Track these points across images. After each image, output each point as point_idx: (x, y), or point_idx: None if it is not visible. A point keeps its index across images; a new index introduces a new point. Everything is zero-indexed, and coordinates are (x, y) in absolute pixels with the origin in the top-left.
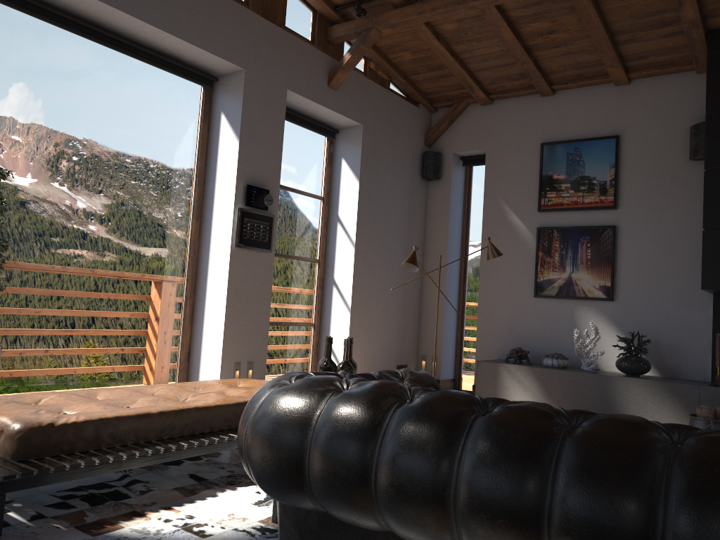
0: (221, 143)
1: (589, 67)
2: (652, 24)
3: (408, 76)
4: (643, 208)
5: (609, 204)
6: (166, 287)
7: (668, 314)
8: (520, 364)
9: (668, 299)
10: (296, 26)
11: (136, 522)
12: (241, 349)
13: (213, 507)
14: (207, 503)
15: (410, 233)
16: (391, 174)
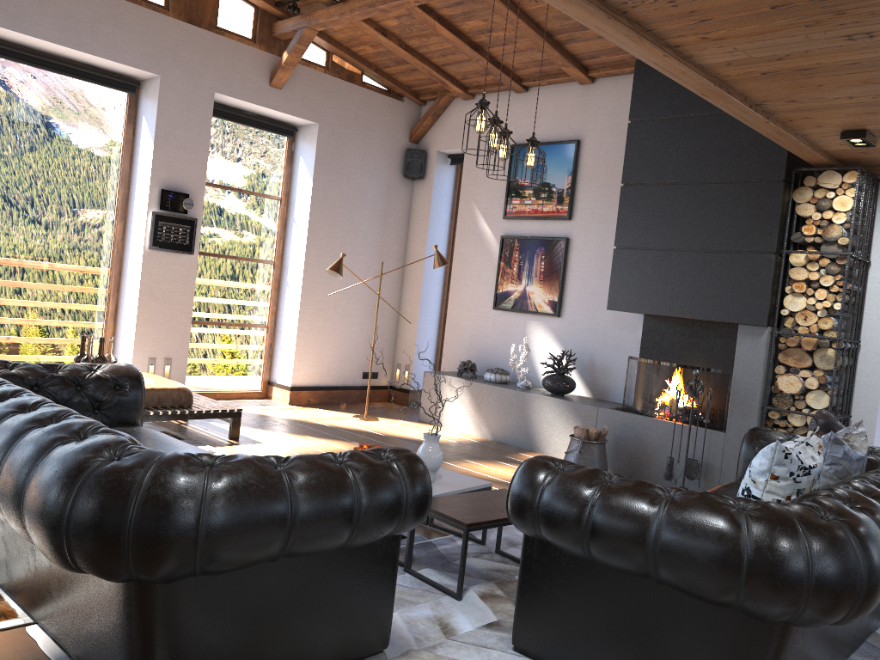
0: (141, 148)
1: (548, 65)
2: (581, 25)
3: (381, 69)
4: (594, 220)
5: (564, 215)
6: (87, 284)
7: (604, 334)
8: (463, 377)
9: (605, 318)
10: (232, 25)
11: None
12: (157, 346)
13: None
14: None
15: (385, 236)
16: (358, 174)
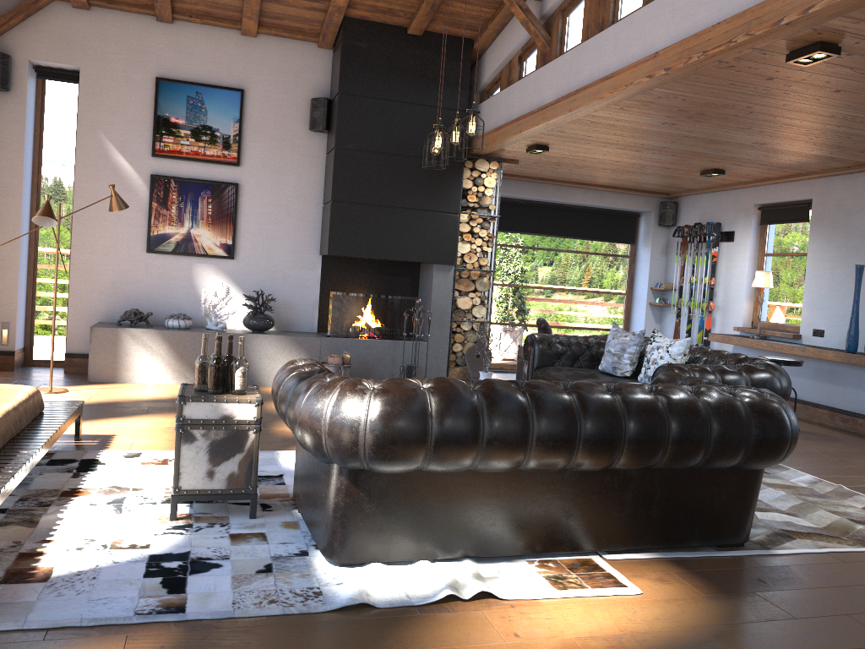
0: None
1: (223, 10)
2: None
3: None
4: (265, 169)
5: (232, 161)
6: None
7: (284, 273)
8: (143, 327)
9: (285, 259)
10: None
11: (50, 559)
12: None
13: (87, 527)
14: (70, 526)
15: None
16: None
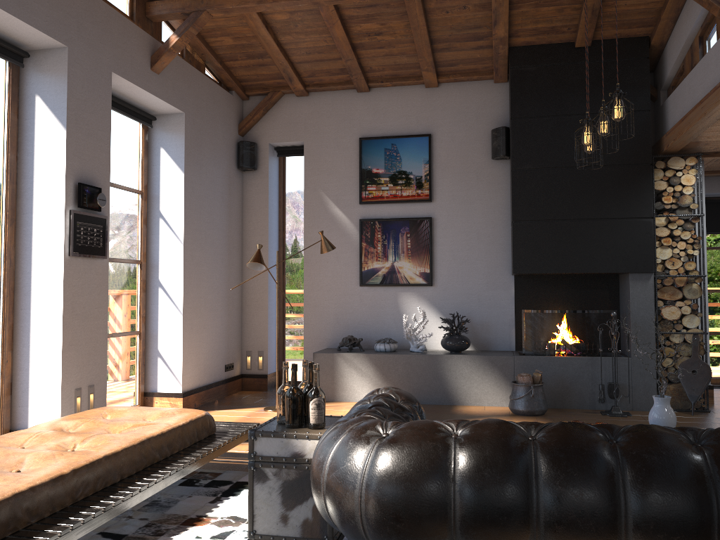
0: (38, 133)
1: (405, 69)
2: (467, 37)
3: (224, 62)
4: (455, 201)
5: (425, 198)
6: None
7: (479, 295)
8: (355, 352)
9: (478, 282)
10: None
11: None
12: (81, 373)
13: None
14: None
15: (230, 227)
16: (212, 166)
